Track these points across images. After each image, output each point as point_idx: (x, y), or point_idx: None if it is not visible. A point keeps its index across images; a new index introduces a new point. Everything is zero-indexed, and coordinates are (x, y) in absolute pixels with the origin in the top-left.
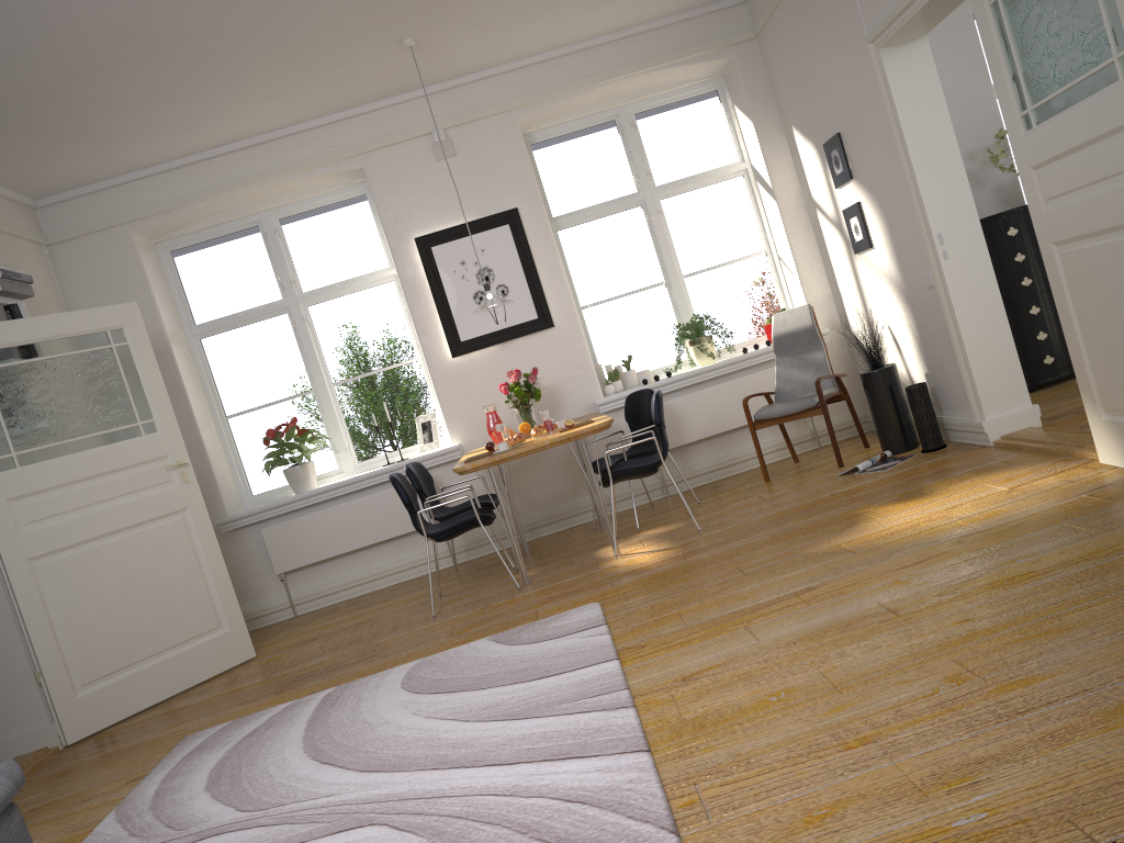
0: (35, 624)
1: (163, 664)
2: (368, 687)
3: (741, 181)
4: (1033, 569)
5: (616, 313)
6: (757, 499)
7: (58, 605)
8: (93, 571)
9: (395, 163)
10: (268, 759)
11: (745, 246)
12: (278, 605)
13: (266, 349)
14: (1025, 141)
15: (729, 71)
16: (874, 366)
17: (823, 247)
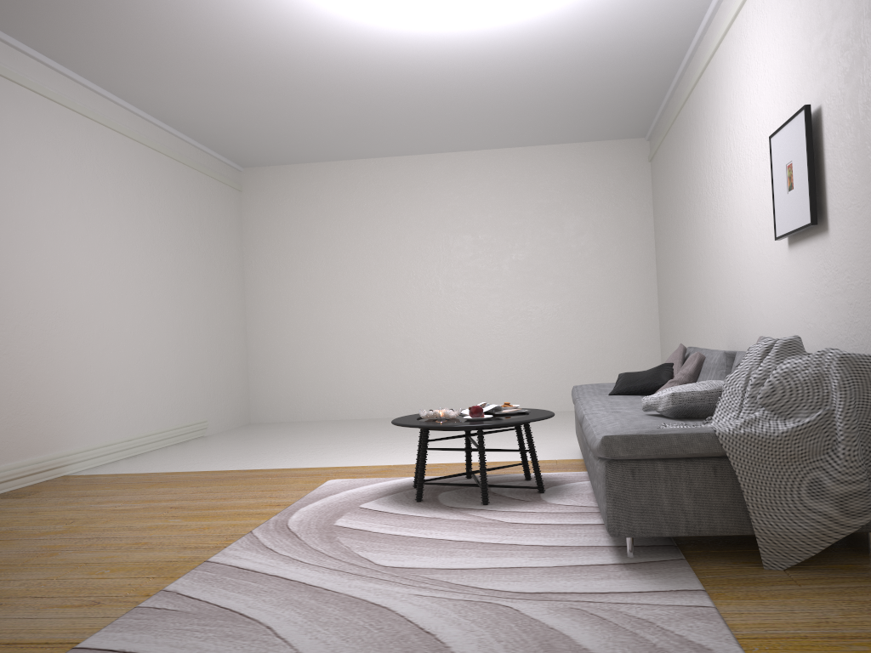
0: None
1: None
2: None
3: None
4: None
5: None
6: None
7: None
8: None
9: None
10: None
11: None
12: None
13: None
14: None
15: None
16: None
17: None
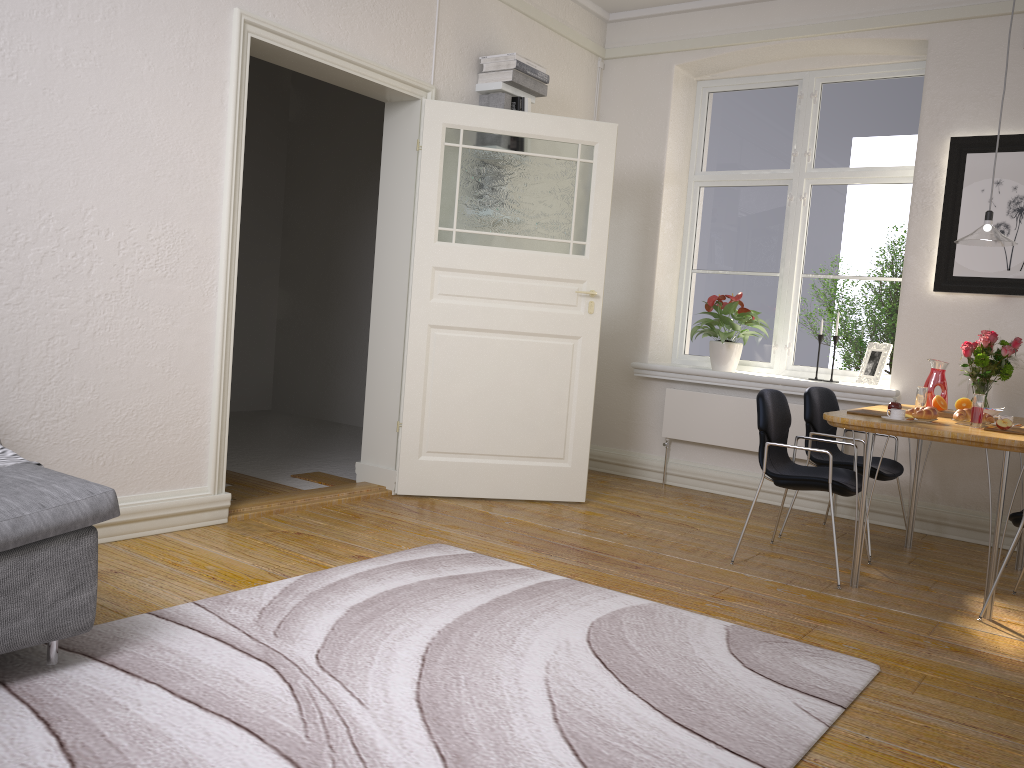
0: (412, 382)
1: (499, 467)
2: (576, 599)
3: None
4: None
5: None
6: None
7: (436, 375)
8: (476, 359)
9: (969, 41)
10: (417, 614)
11: None
12: (653, 465)
13: (753, 216)
14: None
15: None
16: None
17: None
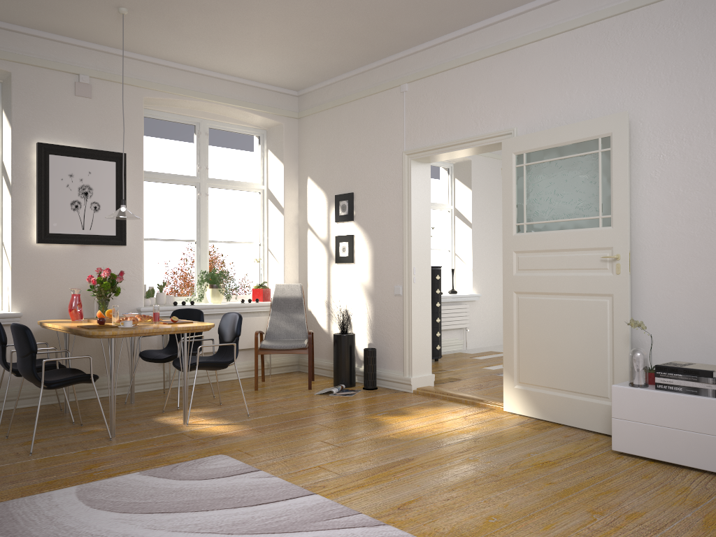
0: None
1: None
2: (42, 507)
3: (258, 195)
4: (548, 459)
5: (158, 250)
6: (267, 401)
7: None
8: None
9: (41, 81)
10: None
11: (250, 235)
12: None
13: None
14: (516, 237)
15: (274, 129)
16: (342, 331)
17: (304, 252)
